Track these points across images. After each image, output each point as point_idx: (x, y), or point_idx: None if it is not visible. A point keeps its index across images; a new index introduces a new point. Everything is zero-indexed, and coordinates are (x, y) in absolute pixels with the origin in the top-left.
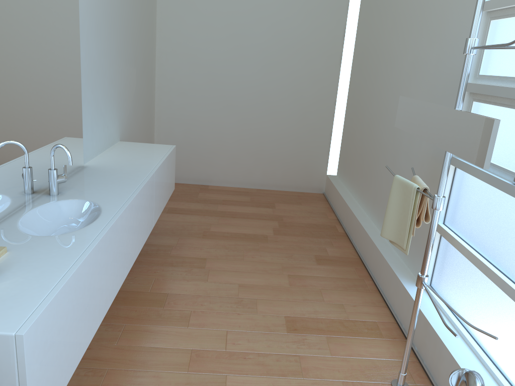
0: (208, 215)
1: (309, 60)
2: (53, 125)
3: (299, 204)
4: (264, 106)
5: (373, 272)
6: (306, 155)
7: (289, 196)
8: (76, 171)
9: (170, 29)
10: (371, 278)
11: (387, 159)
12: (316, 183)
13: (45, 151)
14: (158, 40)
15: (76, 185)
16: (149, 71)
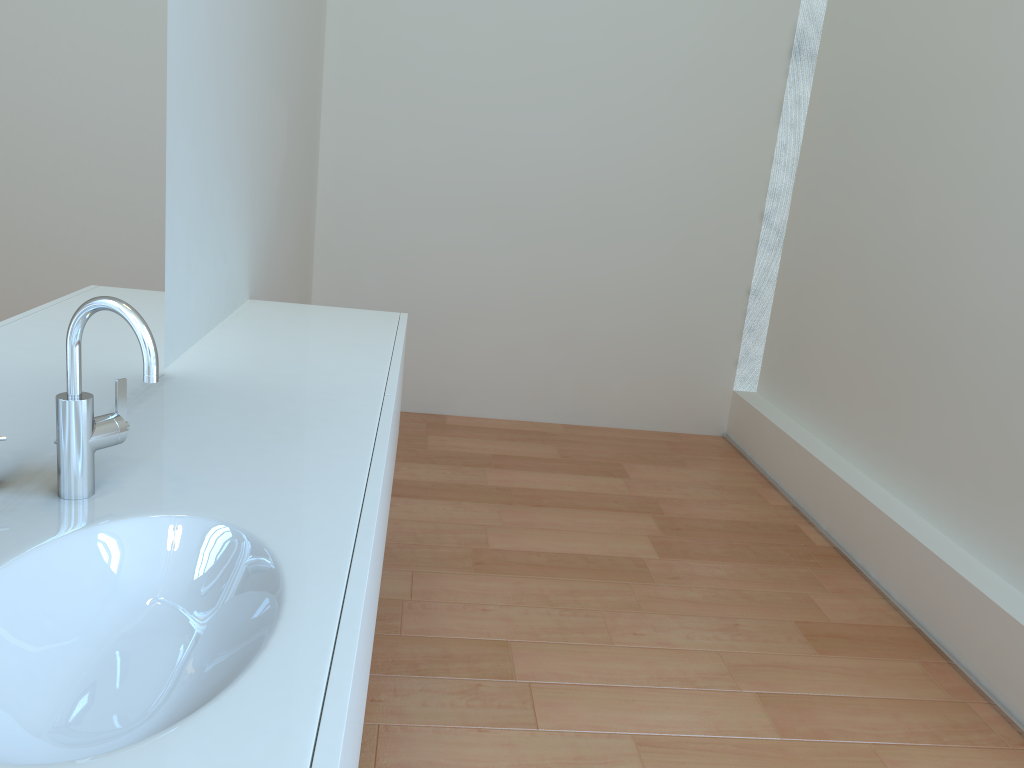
0: (470, 499)
1: (703, 108)
2: (75, 228)
3: (681, 465)
4: (590, 221)
5: (987, 680)
6: (685, 343)
7: (647, 443)
8: (144, 392)
9: (361, 20)
10: (984, 698)
11: (993, 358)
12: (707, 410)
13: (45, 323)
14: (330, 49)
15: (155, 448)
16: (309, 122)
